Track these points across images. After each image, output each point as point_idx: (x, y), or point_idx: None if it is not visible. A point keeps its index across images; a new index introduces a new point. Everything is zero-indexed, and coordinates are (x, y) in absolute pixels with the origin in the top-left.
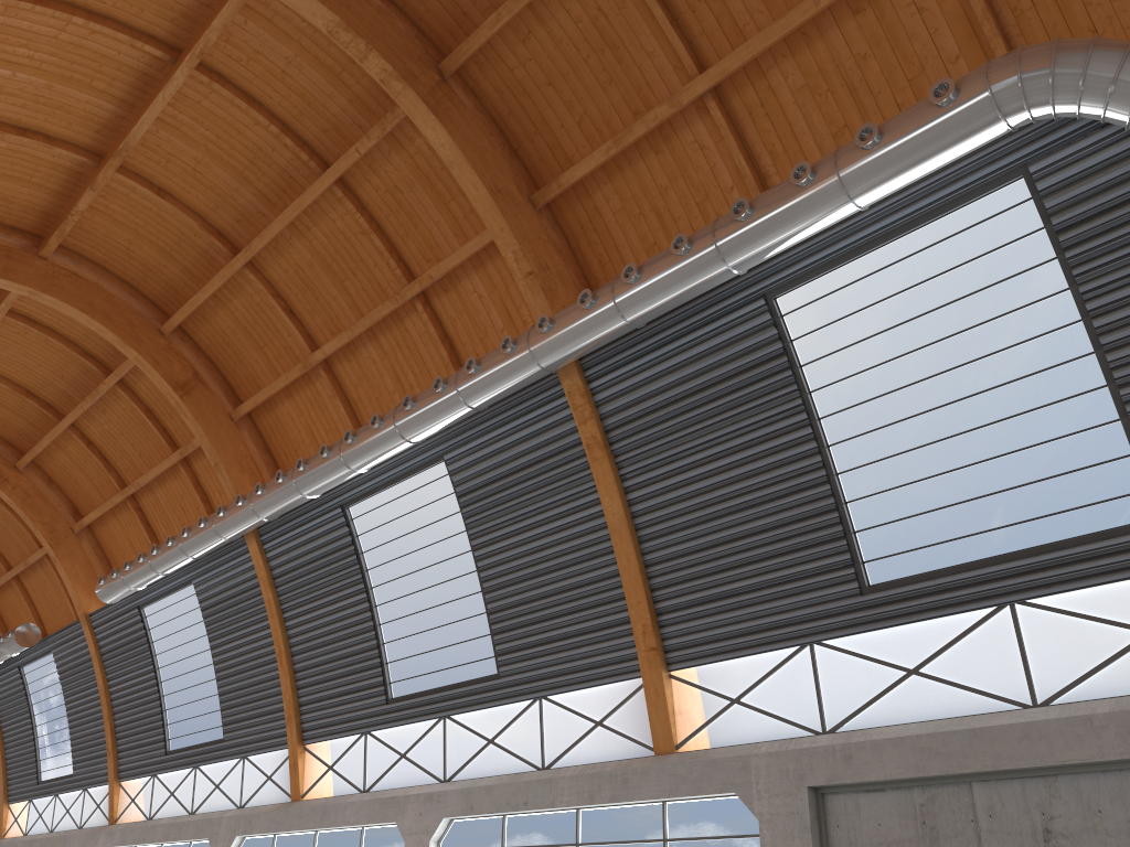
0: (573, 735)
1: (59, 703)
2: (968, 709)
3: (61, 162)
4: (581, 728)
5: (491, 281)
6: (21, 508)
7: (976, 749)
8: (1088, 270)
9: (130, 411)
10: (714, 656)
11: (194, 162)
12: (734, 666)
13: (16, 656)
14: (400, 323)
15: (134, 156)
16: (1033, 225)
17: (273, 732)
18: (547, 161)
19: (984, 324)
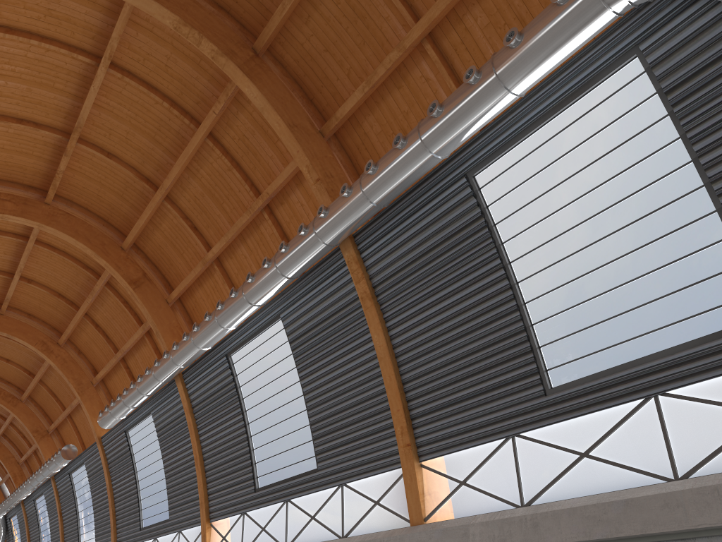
0: (361, 511)
1: (89, 496)
2: (626, 484)
3: (48, 140)
4: (366, 506)
5: (307, 193)
6: (60, 370)
7: (628, 516)
8: (692, 119)
9: (116, 303)
10: (448, 449)
11: (125, 133)
12: (462, 456)
13: (67, 467)
14: (257, 229)
15: (89, 132)
16: (649, 92)
17: (194, 514)
18: (332, 105)
19: (620, 175)
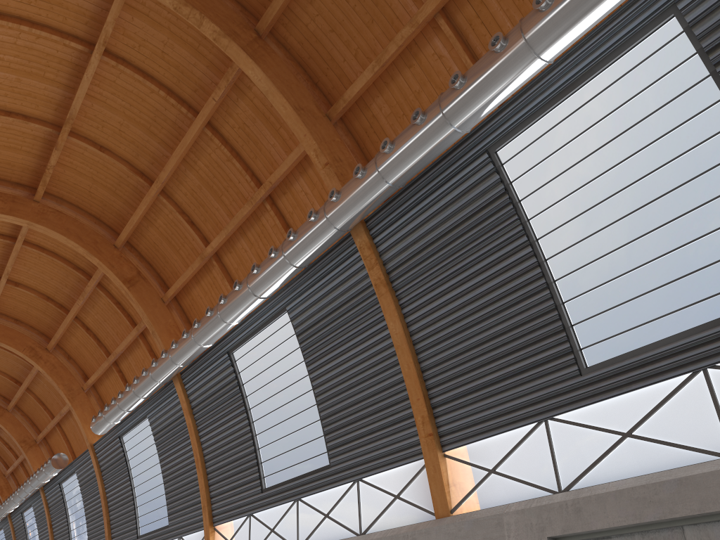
0: (380, 507)
1: (81, 506)
2: (675, 463)
3: (37, 134)
4: (385, 501)
5: (312, 181)
6: (50, 376)
7: (683, 496)
8: None
9: (108, 305)
10: (474, 437)
11: (119, 125)
12: (490, 443)
13: (57, 476)
14: (258, 221)
15: (81, 125)
16: (687, 53)
17: (196, 518)
18: (338, 88)
19: (657, 141)
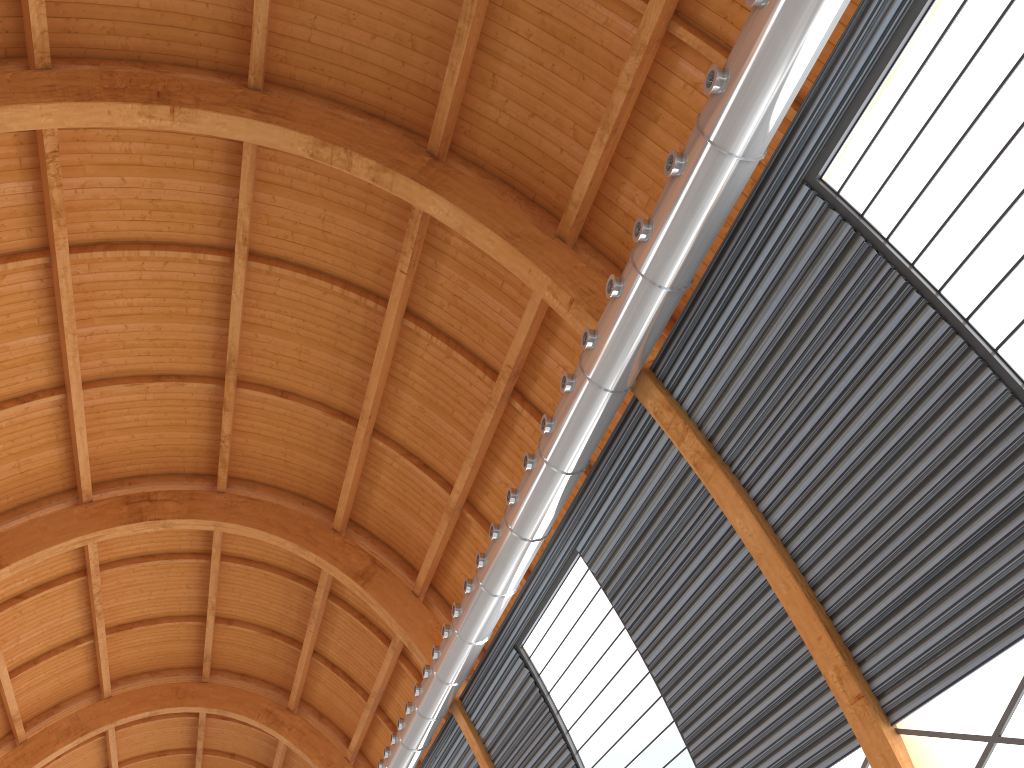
0: None
1: None
2: None
3: (200, 397)
4: None
5: (568, 347)
6: (298, 747)
7: None
8: None
9: (350, 622)
10: (941, 681)
11: (297, 353)
12: (974, 687)
13: None
14: (511, 433)
15: (250, 368)
16: None
17: None
18: (564, 193)
19: None
